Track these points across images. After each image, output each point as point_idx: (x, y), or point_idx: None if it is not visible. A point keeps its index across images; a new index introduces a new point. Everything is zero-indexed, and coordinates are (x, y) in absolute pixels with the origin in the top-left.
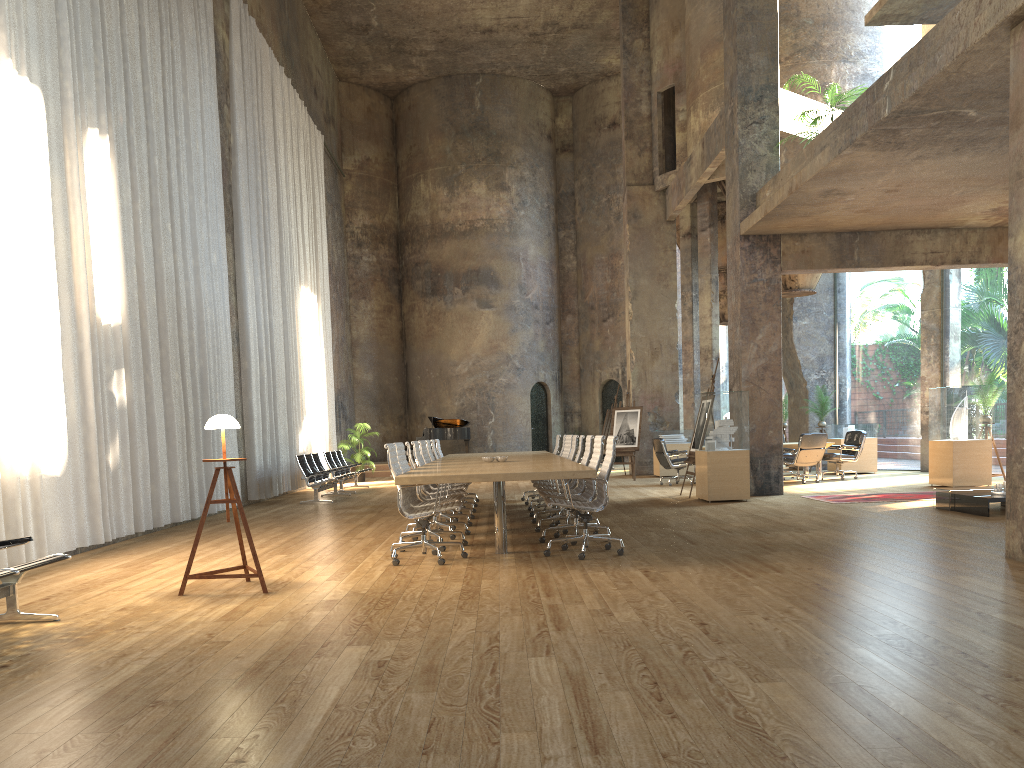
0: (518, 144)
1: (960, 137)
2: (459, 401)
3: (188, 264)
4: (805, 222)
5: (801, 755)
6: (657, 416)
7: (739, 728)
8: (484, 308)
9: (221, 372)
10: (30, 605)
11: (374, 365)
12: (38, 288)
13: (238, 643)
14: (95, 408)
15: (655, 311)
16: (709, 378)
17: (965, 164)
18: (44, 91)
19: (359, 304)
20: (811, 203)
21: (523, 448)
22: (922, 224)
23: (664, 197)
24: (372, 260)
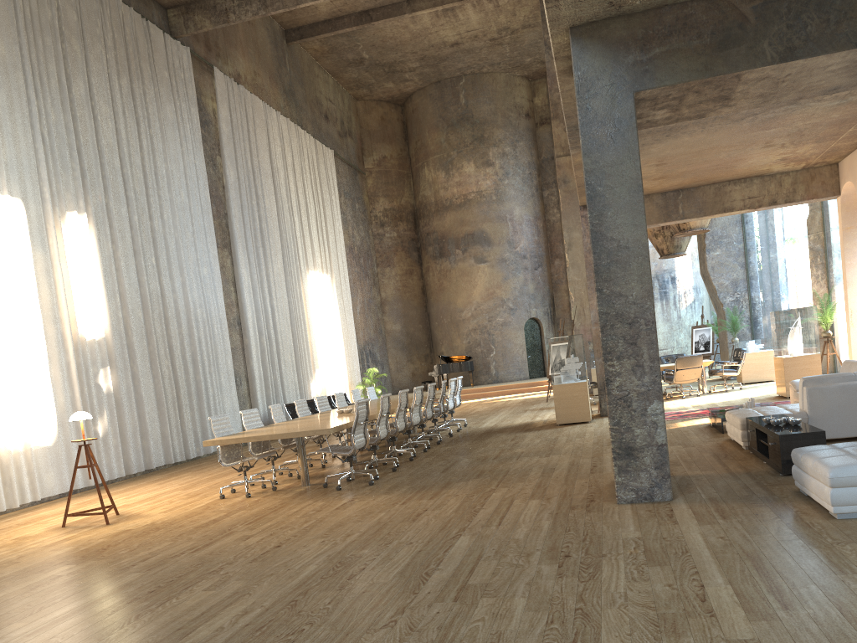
0: (498, 126)
1: (655, 129)
2: (466, 340)
3: (174, 282)
4: None
5: (111, 638)
6: None
7: (123, 621)
8: (480, 263)
9: (216, 351)
10: None
11: (401, 317)
12: (25, 327)
13: (21, 563)
14: (83, 397)
15: None
16: None
17: (694, 141)
18: (24, 199)
19: (385, 271)
20: None
21: (521, 373)
22: (732, 177)
23: None
24: (393, 235)
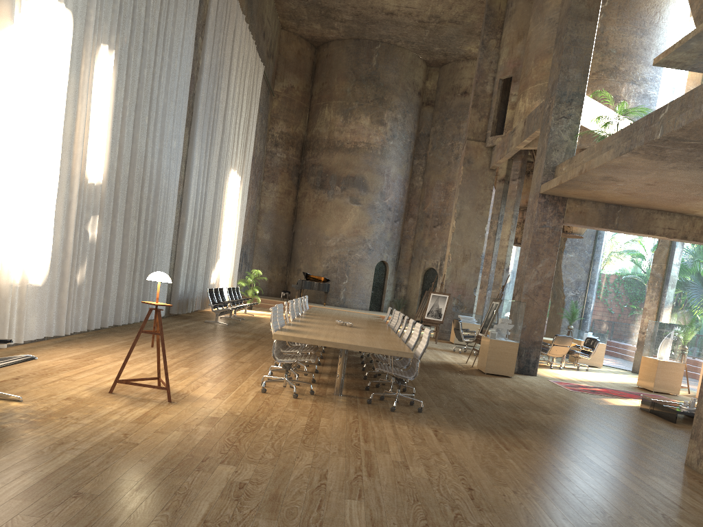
0: (397, 95)
1: None
2: (325, 264)
3: (155, 146)
4: (586, 193)
5: None
6: (459, 301)
7: None
8: (354, 204)
9: (166, 224)
10: (4, 382)
11: (272, 229)
12: (47, 153)
13: (144, 446)
14: (73, 241)
15: (471, 229)
16: (499, 282)
17: None
18: (74, 14)
19: (269, 186)
20: (593, 182)
21: (363, 304)
22: (666, 208)
23: (491, 152)
24: (283, 157)
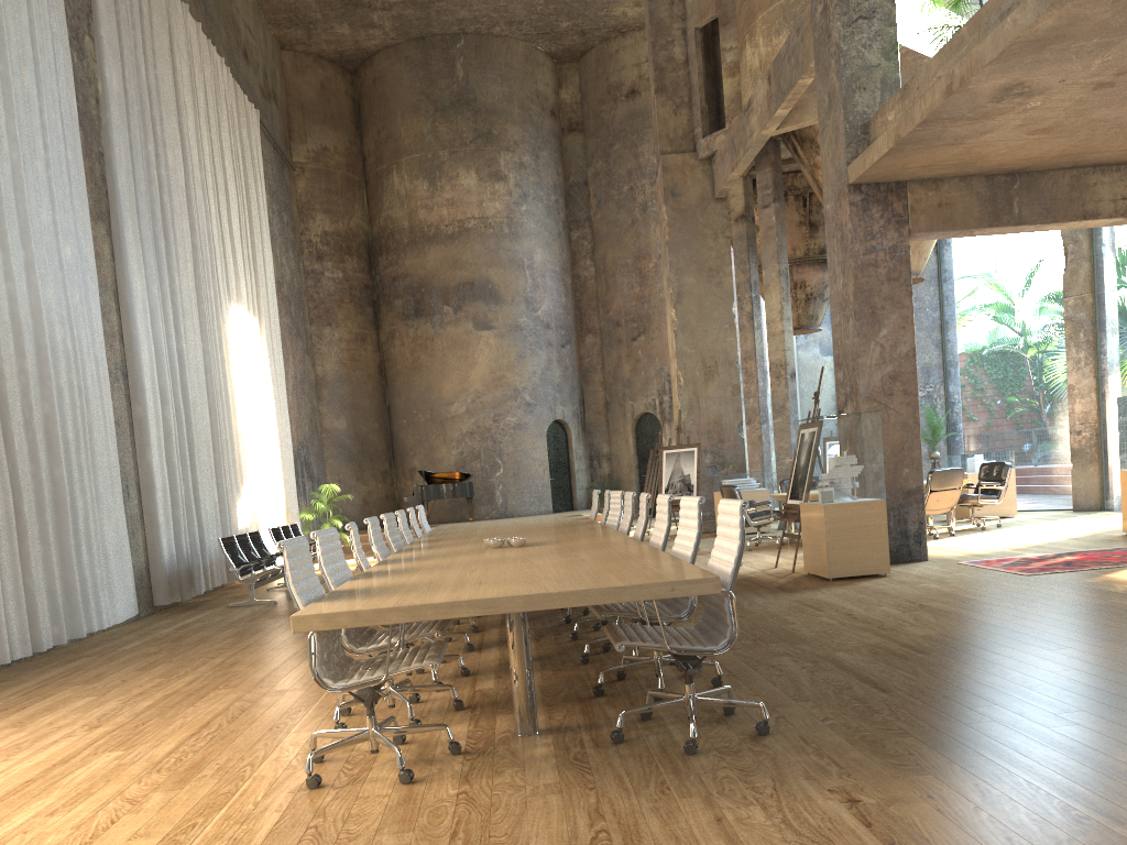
0: (514, 122)
1: None
2: (457, 449)
3: (11, 256)
4: (950, 156)
5: None
6: (716, 455)
7: None
8: (482, 330)
9: (89, 423)
10: None
11: (347, 409)
12: None
13: None
14: None
15: (706, 318)
16: (784, 402)
17: None
18: None
19: (323, 332)
20: (973, 116)
21: (541, 504)
22: (1113, 155)
23: (710, 167)
24: (337, 276)
